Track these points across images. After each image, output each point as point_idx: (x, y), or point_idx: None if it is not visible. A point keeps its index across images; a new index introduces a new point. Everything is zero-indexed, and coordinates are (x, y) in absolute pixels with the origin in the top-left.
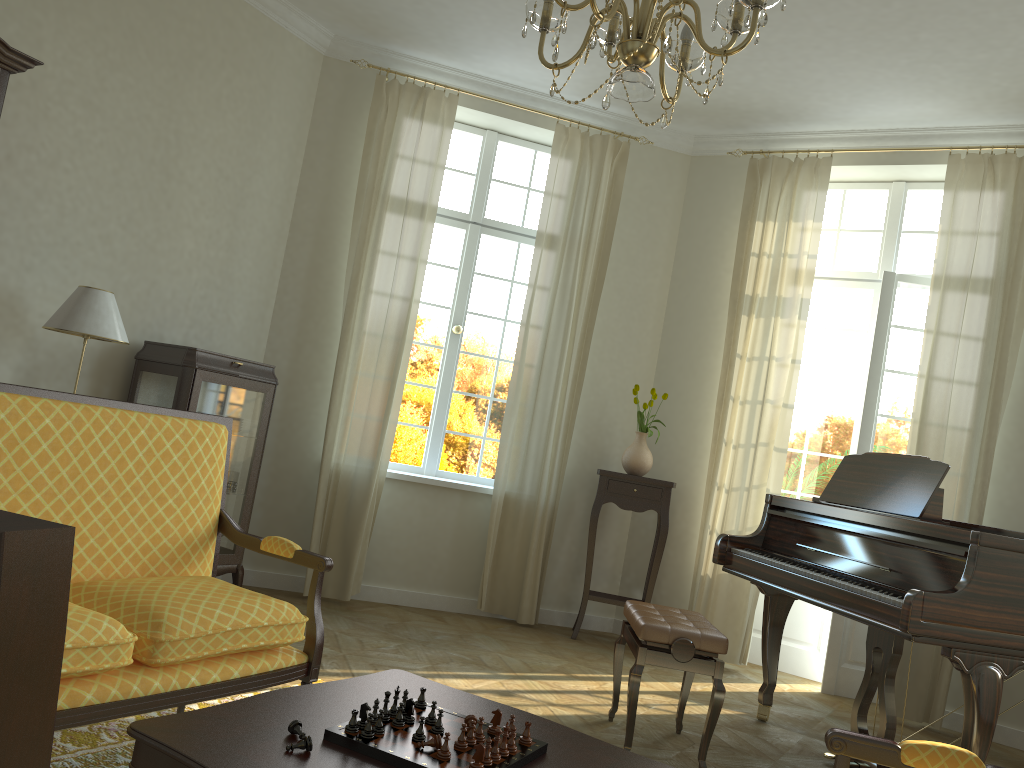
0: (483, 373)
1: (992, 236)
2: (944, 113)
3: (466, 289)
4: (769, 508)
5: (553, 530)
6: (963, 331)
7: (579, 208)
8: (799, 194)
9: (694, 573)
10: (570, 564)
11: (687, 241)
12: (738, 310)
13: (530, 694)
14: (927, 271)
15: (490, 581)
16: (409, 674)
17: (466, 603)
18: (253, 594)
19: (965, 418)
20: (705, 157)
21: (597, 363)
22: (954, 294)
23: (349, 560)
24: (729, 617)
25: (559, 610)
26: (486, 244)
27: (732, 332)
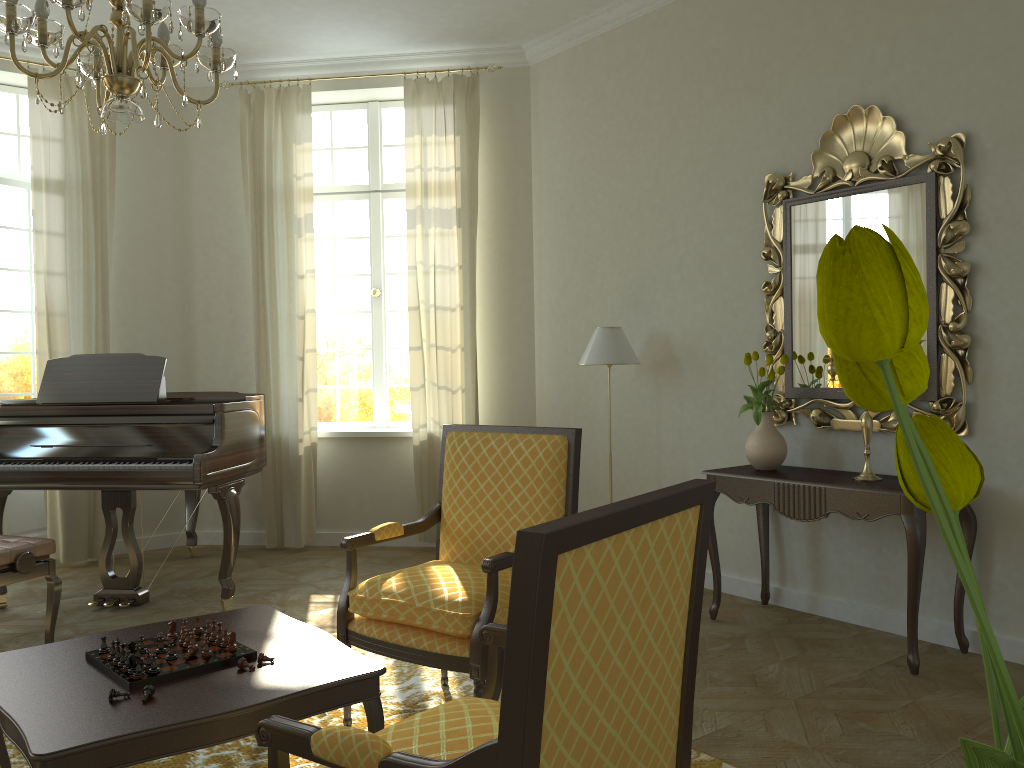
0: None
1: (77, 149)
2: None
3: None
4: None
5: None
6: (67, 232)
7: None
8: None
9: None
10: None
11: None
12: None
13: None
14: (4, 171)
15: None
16: (4, 653)
17: None
18: None
19: (80, 307)
20: None
21: None
22: (55, 199)
23: None
24: None
25: None
26: None
27: None
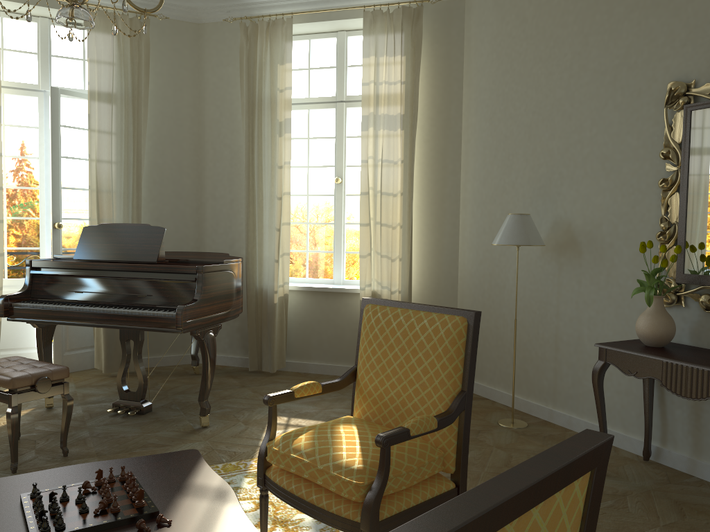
0: None
1: (121, 69)
2: None
3: None
4: (31, 269)
5: None
6: (113, 131)
7: None
8: None
9: None
10: None
11: None
12: None
13: None
14: (74, 86)
15: None
16: None
17: None
18: None
19: (121, 187)
20: None
21: None
22: (104, 107)
23: None
24: None
25: None
26: None
27: None
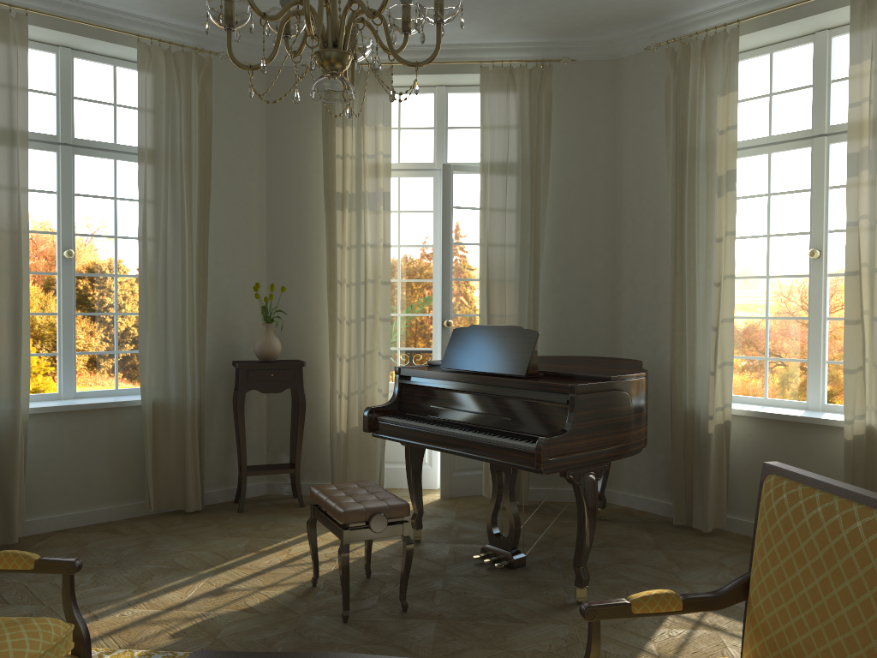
0: (103, 291)
1: (518, 133)
2: (474, 33)
3: (70, 212)
4: (399, 378)
5: (204, 424)
6: (507, 209)
7: (175, 125)
8: (369, 102)
9: (331, 431)
10: (221, 447)
11: (276, 146)
12: (332, 206)
13: (239, 585)
14: (470, 159)
15: (153, 482)
16: (210, 652)
17: (133, 508)
18: (12, 624)
19: (516, 275)
20: (279, 67)
21: (214, 266)
22: (498, 180)
23: (9, 504)
24: (364, 460)
25: (219, 489)
26: (81, 164)
27: (331, 226)
